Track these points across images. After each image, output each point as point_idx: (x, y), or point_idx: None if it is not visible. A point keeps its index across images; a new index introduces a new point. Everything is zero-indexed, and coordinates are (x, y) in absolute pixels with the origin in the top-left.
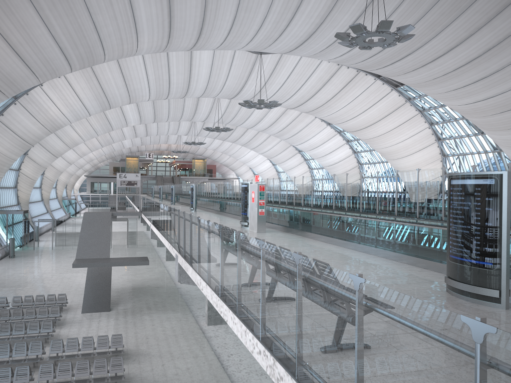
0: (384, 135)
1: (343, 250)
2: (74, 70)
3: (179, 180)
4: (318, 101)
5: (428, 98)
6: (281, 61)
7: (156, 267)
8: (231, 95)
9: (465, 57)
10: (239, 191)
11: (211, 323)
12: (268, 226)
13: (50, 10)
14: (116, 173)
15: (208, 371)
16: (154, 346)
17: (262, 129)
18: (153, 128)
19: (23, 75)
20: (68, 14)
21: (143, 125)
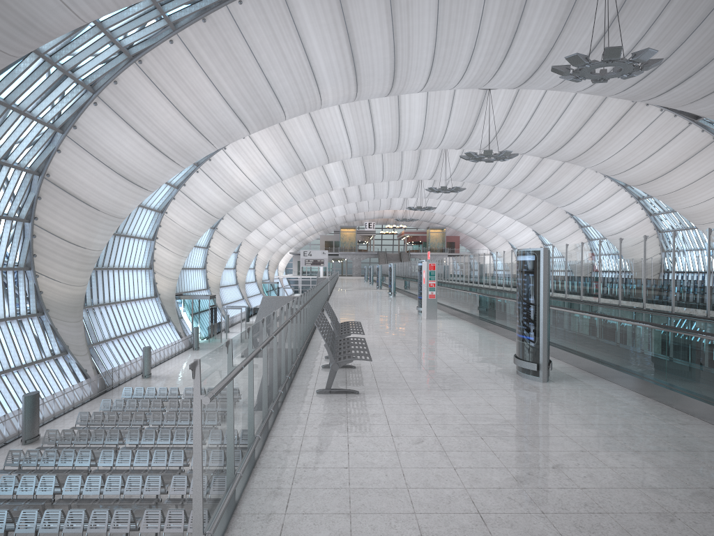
0: (685, 189)
1: (491, 337)
2: (252, 131)
3: (408, 257)
4: (579, 146)
5: None
6: (520, 96)
7: None
8: (457, 144)
9: None
10: (445, 271)
11: None
12: (451, 312)
13: (219, 71)
14: (328, 249)
15: None
16: None
17: (511, 187)
18: (369, 190)
19: (196, 143)
20: (238, 73)
21: (356, 187)
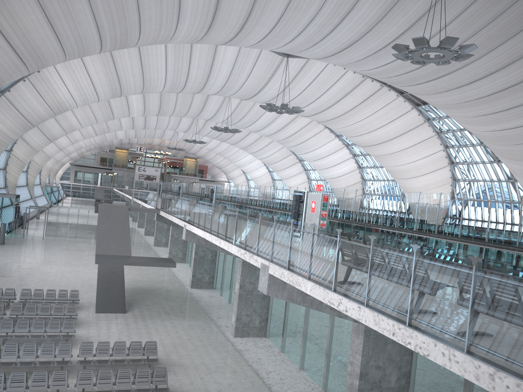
0: (397, 154)
1: None
2: (102, 51)
3: (169, 177)
4: (335, 112)
5: (448, 120)
6: (306, 67)
7: (160, 268)
8: (247, 96)
9: (502, 83)
10: (264, 197)
11: (238, 335)
12: None
13: None
14: (103, 164)
15: (252, 389)
16: (185, 357)
17: (268, 135)
18: (153, 121)
19: (52, 51)
20: None
21: (143, 117)
